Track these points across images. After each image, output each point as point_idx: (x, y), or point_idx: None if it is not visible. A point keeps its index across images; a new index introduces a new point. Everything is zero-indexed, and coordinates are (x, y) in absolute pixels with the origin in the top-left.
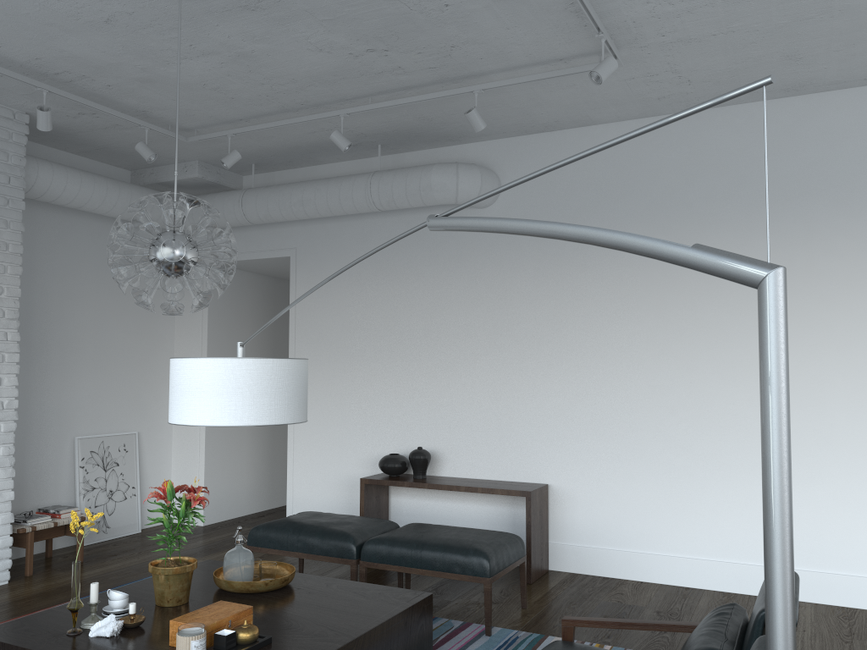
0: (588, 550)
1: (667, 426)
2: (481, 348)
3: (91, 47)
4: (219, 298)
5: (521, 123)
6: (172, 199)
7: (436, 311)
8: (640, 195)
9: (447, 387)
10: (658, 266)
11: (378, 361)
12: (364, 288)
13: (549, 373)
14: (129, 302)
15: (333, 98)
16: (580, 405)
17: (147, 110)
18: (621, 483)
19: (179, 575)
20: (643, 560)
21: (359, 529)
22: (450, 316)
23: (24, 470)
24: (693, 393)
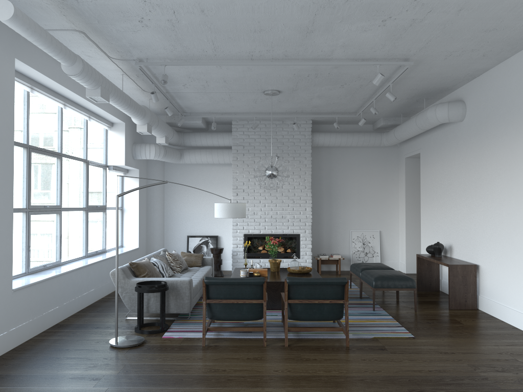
0: (489, 301)
1: (512, 236)
2: (462, 193)
3: (289, 105)
4: (412, 173)
5: (455, 78)
6: (265, 158)
7: (451, 175)
8: (504, 105)
9: (454, 213)
10: (509, 145)
11: (438, 201)
12: (435, 165)
13: (479, 206)
14: (373, 178)
15: (368, 95)
16: (487, 224)
17: (333, 111)
18: (499, 267)
19: (272, 262)
20: (504, 310)
21: (369, 268)
22: (454, 178)
23: (331, 240)
24: (520, 218)
